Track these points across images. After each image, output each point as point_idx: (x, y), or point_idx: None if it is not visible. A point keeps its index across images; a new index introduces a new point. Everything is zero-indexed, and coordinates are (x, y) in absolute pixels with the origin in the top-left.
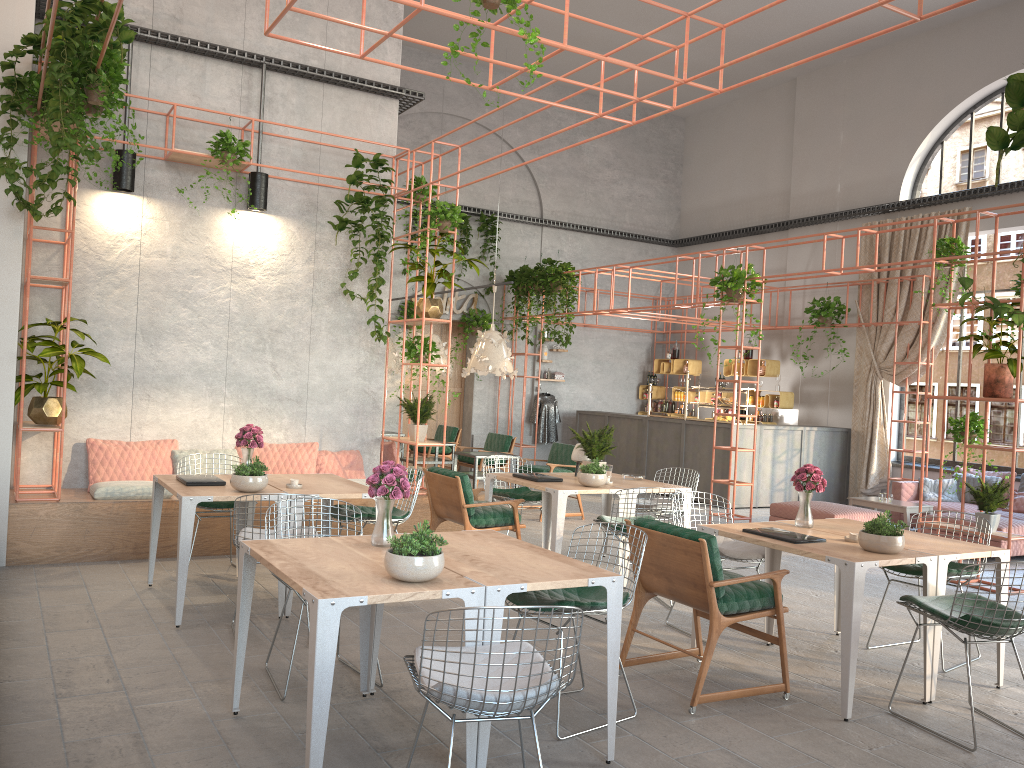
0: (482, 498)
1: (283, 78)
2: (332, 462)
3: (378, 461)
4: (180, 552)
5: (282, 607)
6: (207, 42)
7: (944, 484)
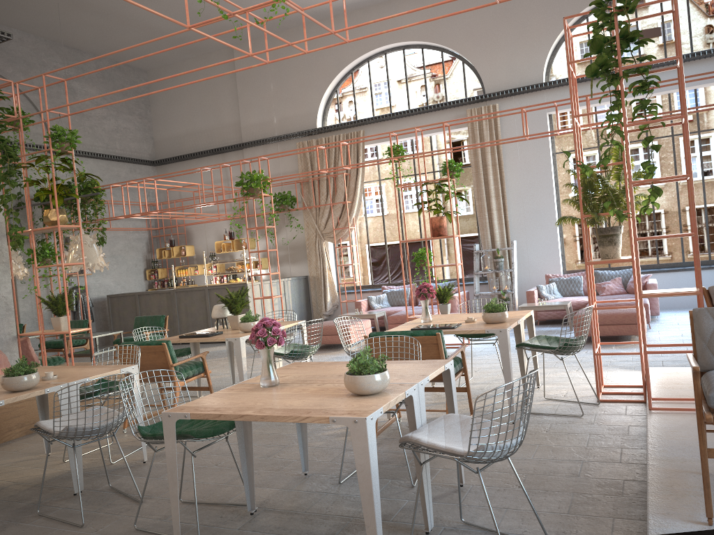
0: None
1: None
2: None
3: (18, 356)
4: None
5: (76, 484)
6: None
7: (381, 297)
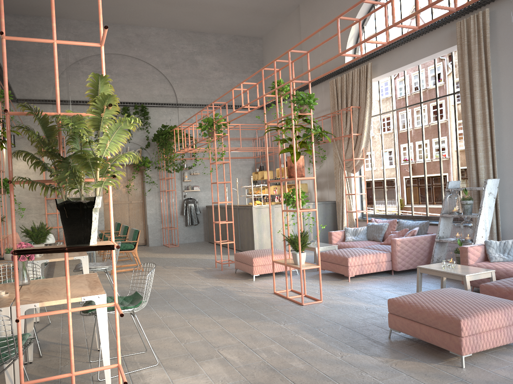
0: None
1: None
2: None
3: None
4: None
5: None
6: None
7: (358, 230)
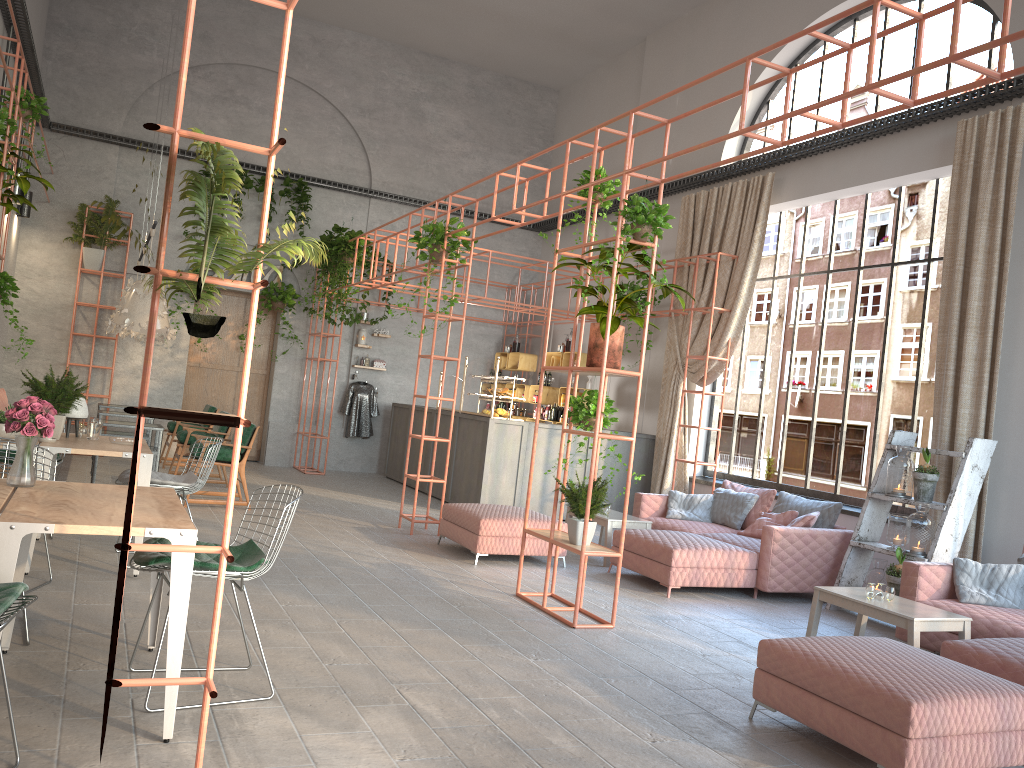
0: None
1: None
2: None
3: None
4: None
5: None
6: None
7: (696, 500)
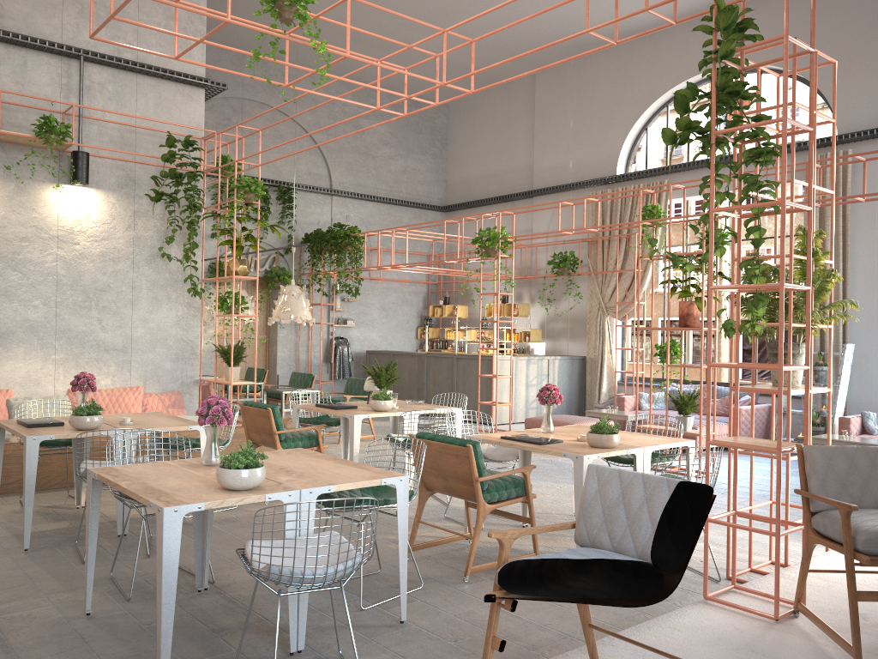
0: (290, 426)
1: (100, 68)
2: (156, 402)
3: (197, 400)
4: (26, 485)
5: (120, 527)
6: (28, 35)
7: (656, 396)
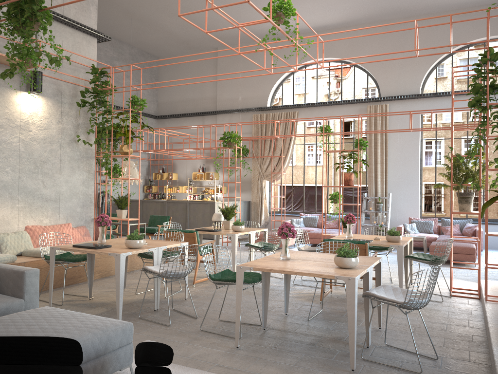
0: None
1: None
2: (77, 233)
3: (93, 231)
4: (120, 283)
5: (156, 305)
6: None
7: (299, 220)
